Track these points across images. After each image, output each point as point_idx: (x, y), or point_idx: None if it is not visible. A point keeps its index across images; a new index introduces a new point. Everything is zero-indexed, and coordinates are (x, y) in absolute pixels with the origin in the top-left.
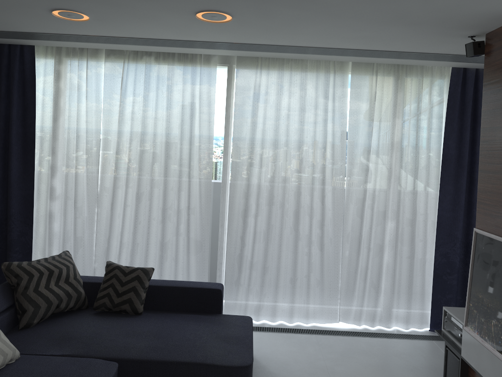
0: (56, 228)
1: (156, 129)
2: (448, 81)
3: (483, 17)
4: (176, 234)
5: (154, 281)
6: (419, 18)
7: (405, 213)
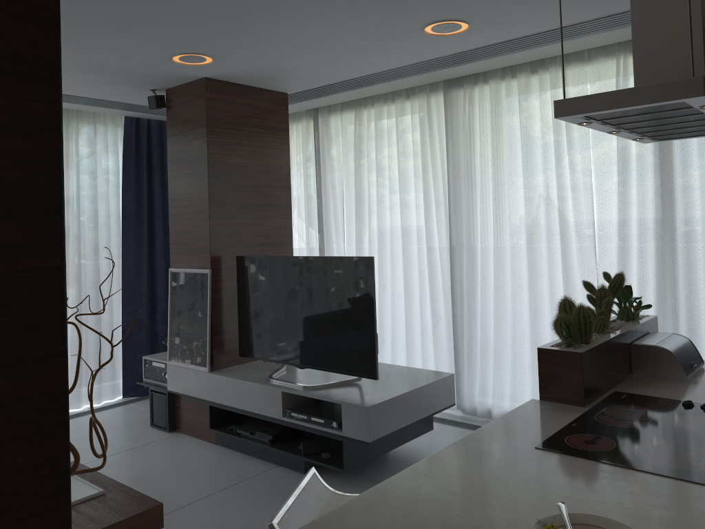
0: None
1: None
2: (122, 131)
3: (168, 76)
4: None
5: None
6: (112, 70)
7: (87, 275)
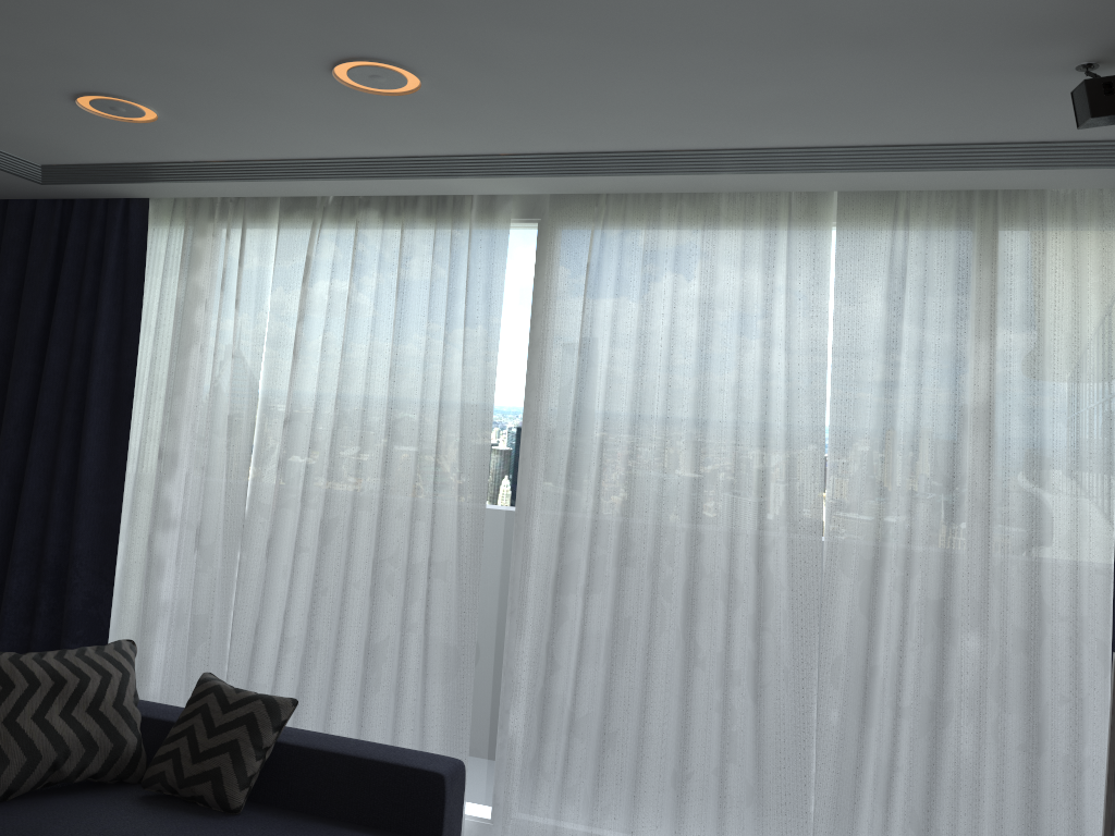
0: (159, 593)
1: (371, 371)
2: None
3: None
4: (401, 627)
5: (300, 734)
6: (870, 18)
7: (1009, 611)
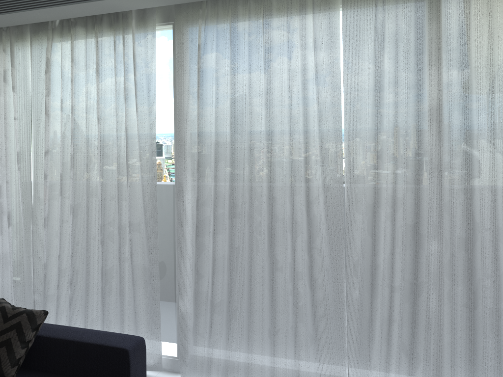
0: None
1: (88, 120)
2: None
3: None
4: (119, 260)
5: (53, 329)
6: None
7: (455, 227)
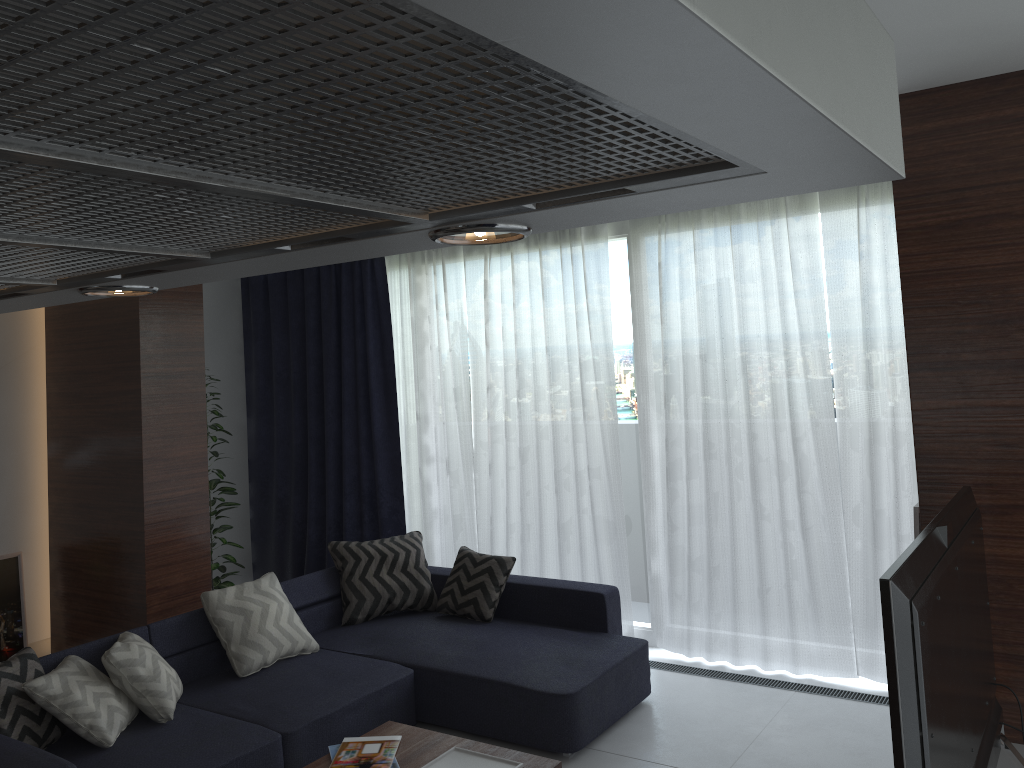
0: (431, 503)
1: (535, 350)
2: None
3: None
4: (577, 511)
5: (520, 578)
6: None
7: None
